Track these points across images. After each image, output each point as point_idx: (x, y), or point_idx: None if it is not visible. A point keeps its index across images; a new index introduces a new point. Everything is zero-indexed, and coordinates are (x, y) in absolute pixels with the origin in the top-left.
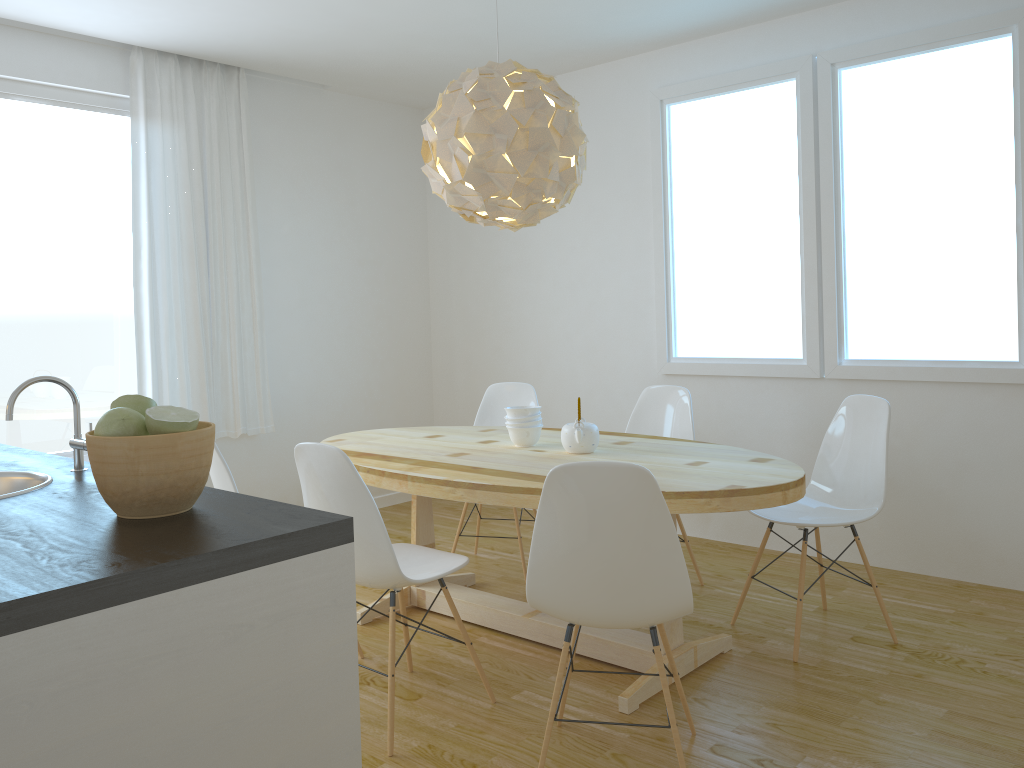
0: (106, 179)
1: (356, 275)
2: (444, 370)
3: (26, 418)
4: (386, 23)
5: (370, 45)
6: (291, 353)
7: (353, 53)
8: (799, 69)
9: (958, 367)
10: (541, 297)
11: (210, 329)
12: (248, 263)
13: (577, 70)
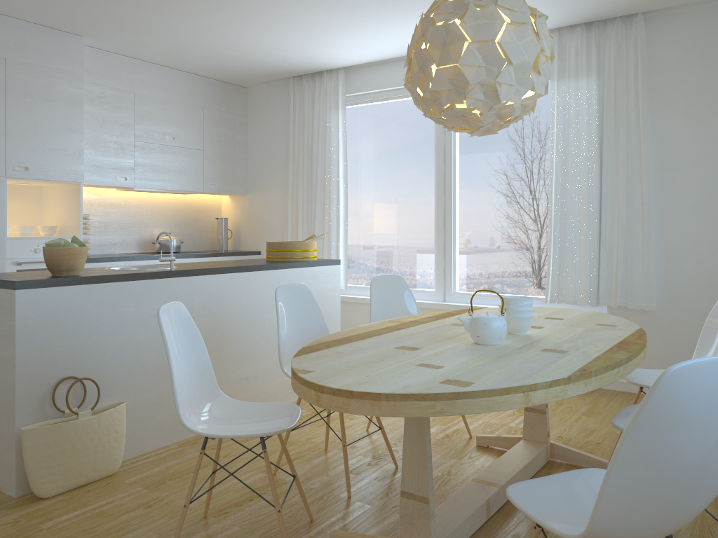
0: (545, 122)
1: None
2: None
3: (493, 271)
4: None
5: None
6: (690, 246)
7: None
8: None
9: None
10: None
11: (597, 222)
12: (640, 170)
13: None
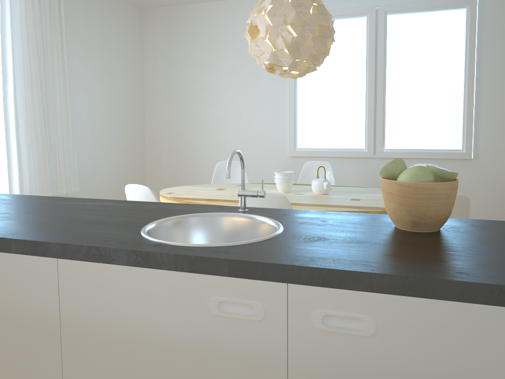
0: None
1: (113, 100)
2: (154, 155)
3: None
4: None
5: None
6: (84, 145)
7: None
8: (369, 12)
9: (437, 152)
10: (219, 117)
11: (48, 129)
12: (64, 89)
13: None
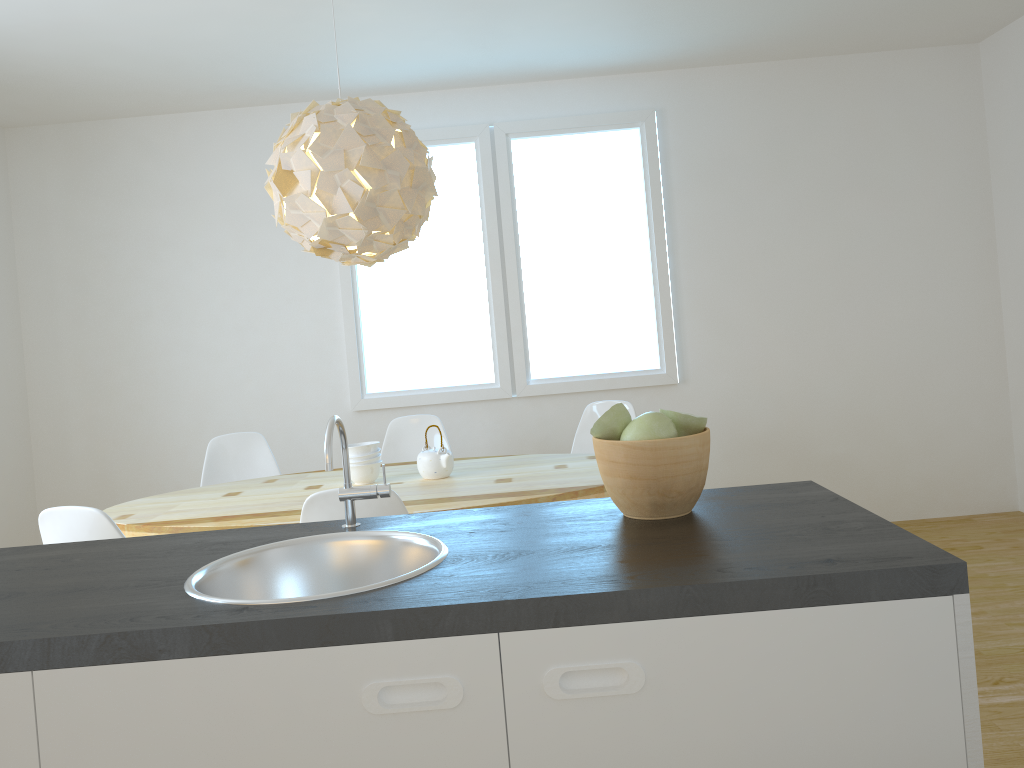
0: None
1: None
2: (52, 439)
3: None
4: (103, 29)
5: (47, 48)
6: None
7: (11, 53)
8: (479, 135)
9: (620, 377)
10: (198, 344)
11: None
12: None
13: (235, 108)
